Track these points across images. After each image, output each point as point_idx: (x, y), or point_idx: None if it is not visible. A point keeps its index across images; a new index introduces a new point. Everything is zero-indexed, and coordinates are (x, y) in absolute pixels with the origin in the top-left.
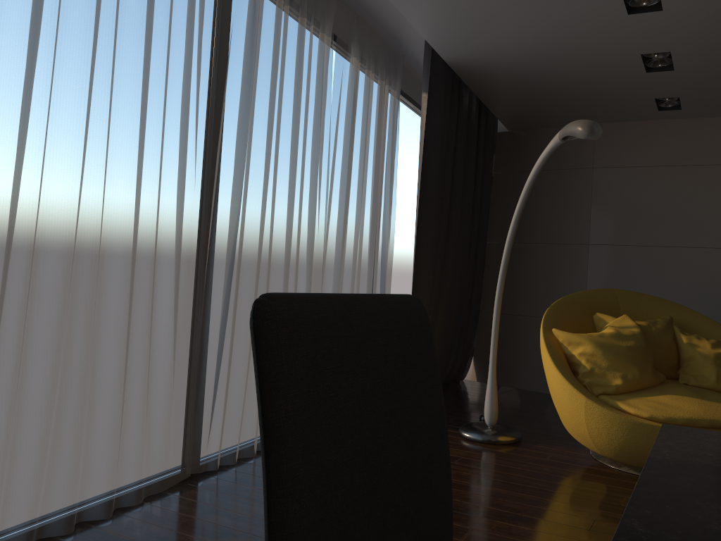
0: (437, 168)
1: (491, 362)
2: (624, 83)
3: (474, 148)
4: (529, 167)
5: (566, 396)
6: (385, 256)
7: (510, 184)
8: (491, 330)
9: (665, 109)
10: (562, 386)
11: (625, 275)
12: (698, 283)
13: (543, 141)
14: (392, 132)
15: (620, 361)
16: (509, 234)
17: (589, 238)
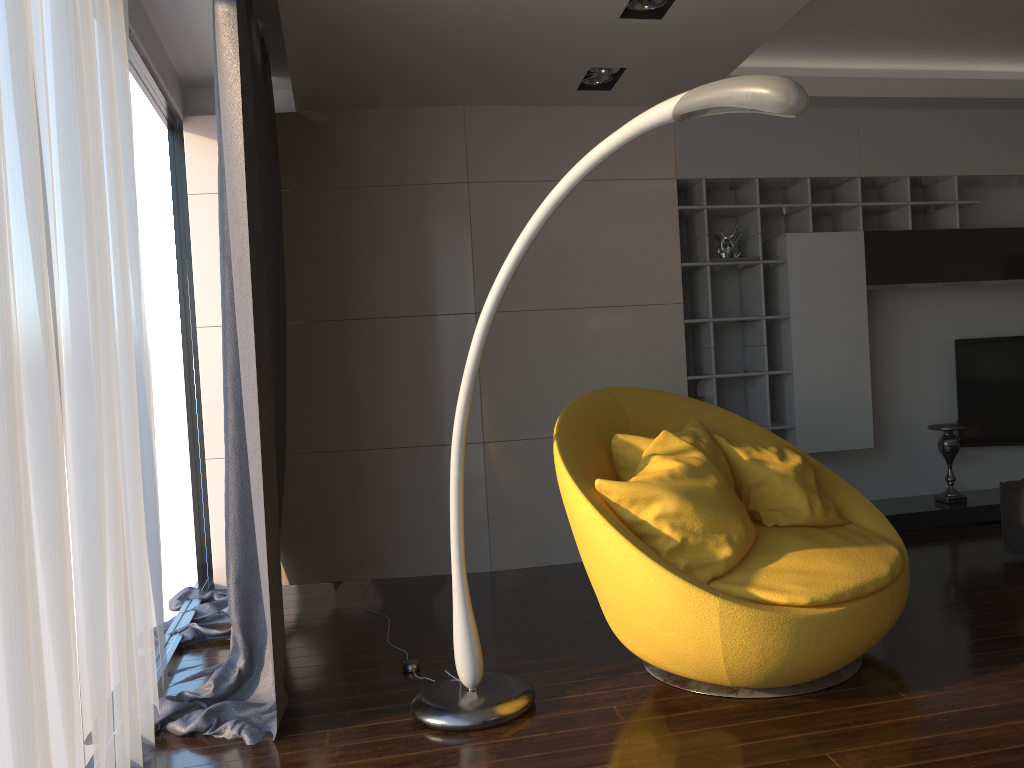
0: (254, 177)
1: (457, 564)
2: (569, 34)
3: (268, 141)
4: (348, 180)
5: (678, 603)
6: (147, 379)
7: (313, 212)
8: (307, 486)
9: (586, 88)
10: (666, 586)
11: (540, 358)
12: (645, 359)
13: (371, 134)
14: (126, 90)
15: (719, 514)
16: (488, 309)
17: (476, 302)
